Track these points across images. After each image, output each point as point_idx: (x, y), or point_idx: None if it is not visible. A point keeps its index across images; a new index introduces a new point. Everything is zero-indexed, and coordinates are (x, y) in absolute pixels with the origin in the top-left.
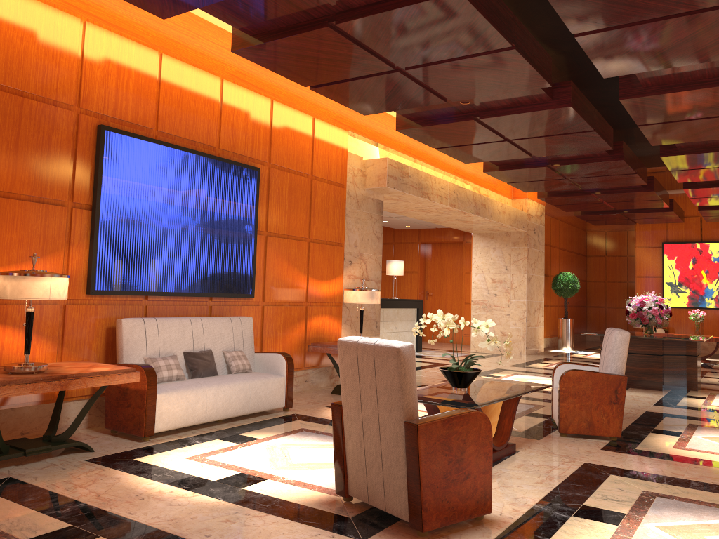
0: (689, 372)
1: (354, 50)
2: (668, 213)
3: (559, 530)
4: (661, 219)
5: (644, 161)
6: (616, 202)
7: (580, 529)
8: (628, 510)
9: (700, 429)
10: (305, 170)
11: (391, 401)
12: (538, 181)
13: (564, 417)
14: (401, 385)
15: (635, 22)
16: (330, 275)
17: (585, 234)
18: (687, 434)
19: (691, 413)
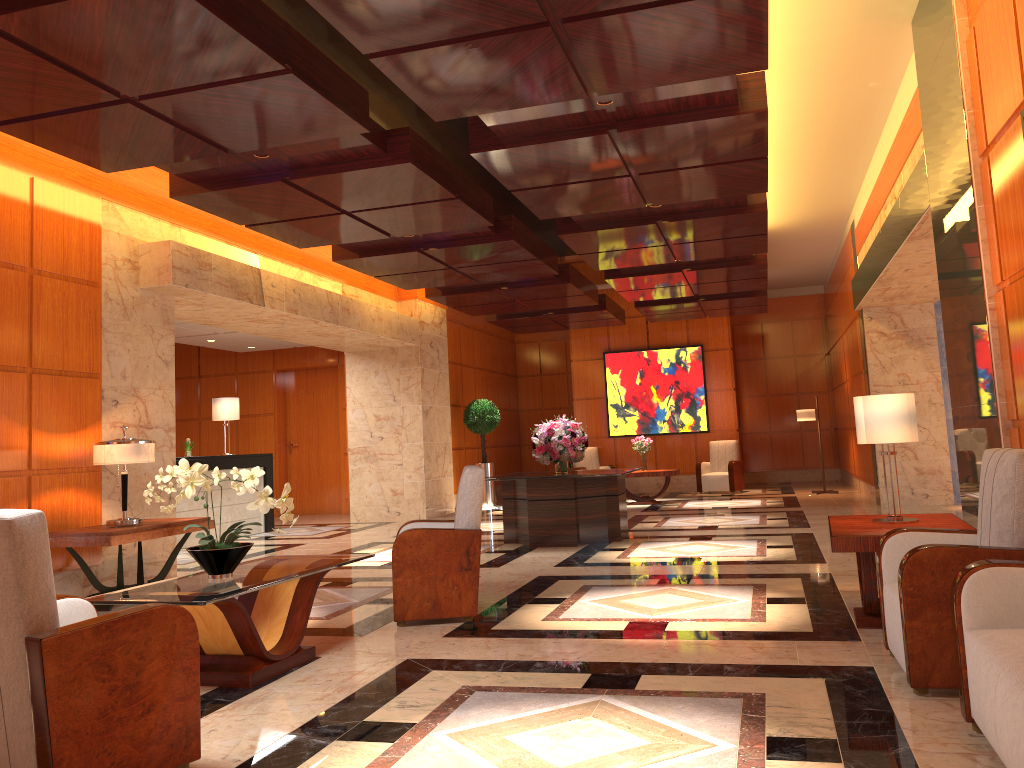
0: (610, 517)
1: (37, 64)
2: (601, 312)
3: (300, 766)
4: (596, 321)
5: (563, 245)
6: (531, 300)
7: (334, 758)
8: (423, 717)
9: (593, 590)
10: (18, 260)
11: (7, 608)
12: (415, 273)
13: (401, 599)
14: (19, 579)
15: (442, 41)
16: (75, 424)
17: (513, 347)
18: (572, 599)
19: (596, 570)
